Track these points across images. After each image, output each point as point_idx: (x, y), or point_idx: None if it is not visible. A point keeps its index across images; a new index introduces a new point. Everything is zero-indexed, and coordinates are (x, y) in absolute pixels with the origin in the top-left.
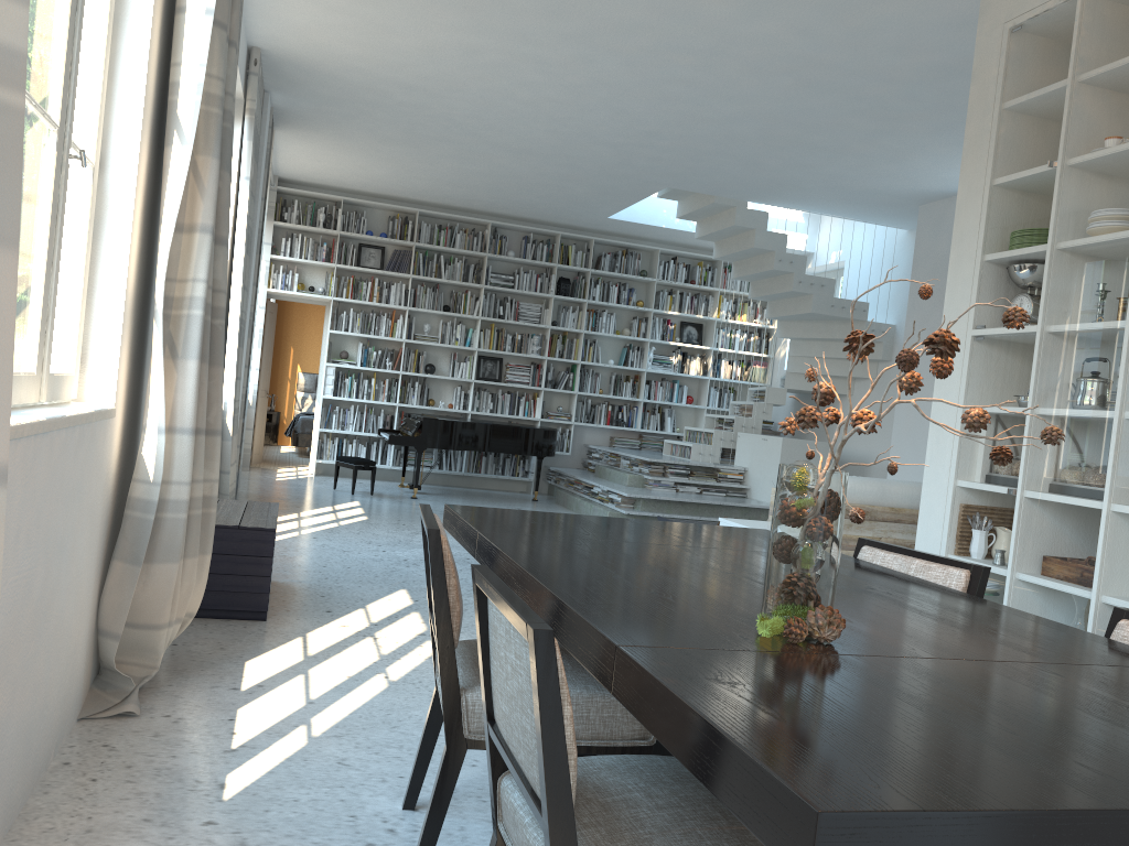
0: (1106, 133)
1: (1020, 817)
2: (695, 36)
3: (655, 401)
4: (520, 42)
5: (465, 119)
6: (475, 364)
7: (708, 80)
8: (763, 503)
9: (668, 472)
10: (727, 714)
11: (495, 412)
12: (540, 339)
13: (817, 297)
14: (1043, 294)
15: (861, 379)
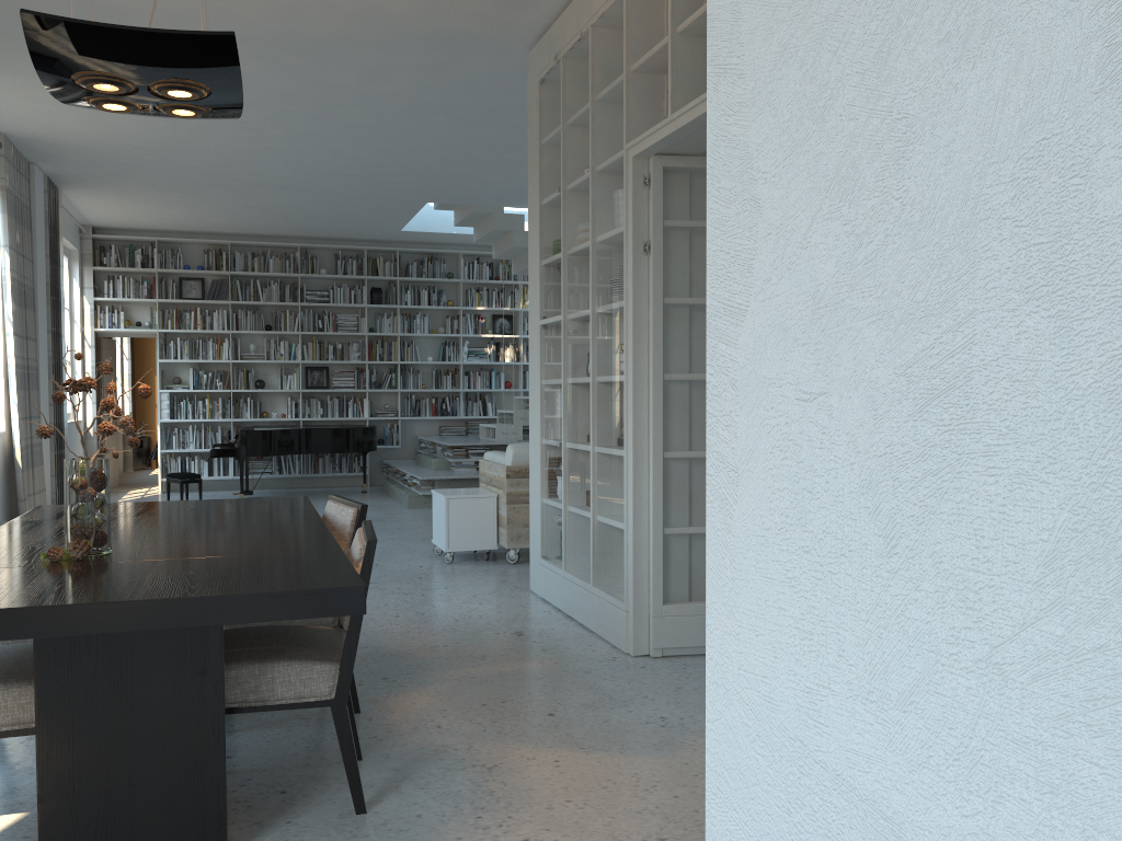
0: (577, 166)
1: None
2: (344, 96)
3: (474, 390)
4: None
5: (215, 168)
6: (301, 375)
7: (384, 124)
8: None
9: (470, 453)
10: None
11: (326, 416)
12: (361, 346)
13: None
14: (562, 291)
15: None
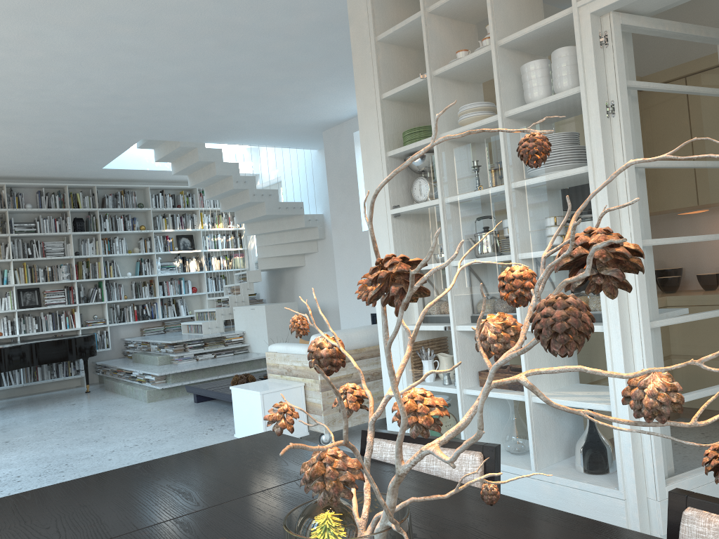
0: (458, 47)
1: None
2: (127, 7)
3: (169, 296)
4: None
5: None
6: (15, 296)
7: (149, 47)
8: (261, 354)
9: (188, 347)
10: None
11: (41, 330)
12: (68, 267)
13: (268, 204)
14: (438, 175)
15: (308, 254)
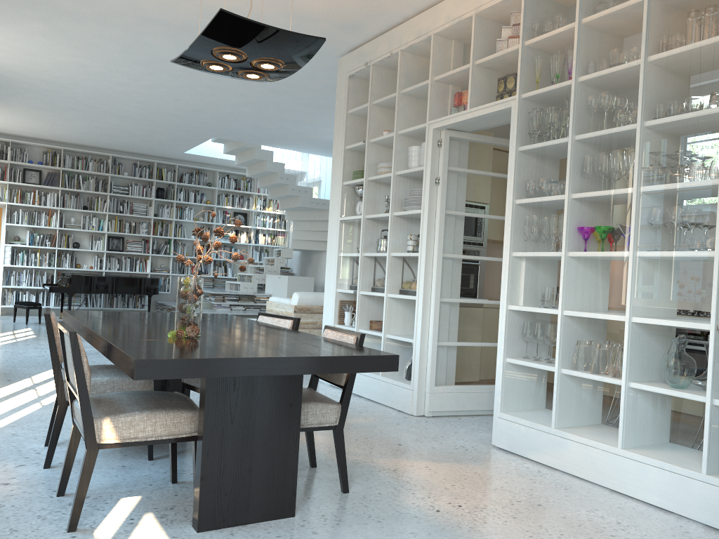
0: (381, 129)
1: (197, 360)
2: None
3: (220, 259)
4: (111, 63)
5: (86, 99)
6: (106, 241)
7: (220, 86)
8: None
9: (226, 299)
10: (130, 349)
11: (121, 270)
12: (147, 225)
13: (303, 198)
14: (363, 201)
15: None
